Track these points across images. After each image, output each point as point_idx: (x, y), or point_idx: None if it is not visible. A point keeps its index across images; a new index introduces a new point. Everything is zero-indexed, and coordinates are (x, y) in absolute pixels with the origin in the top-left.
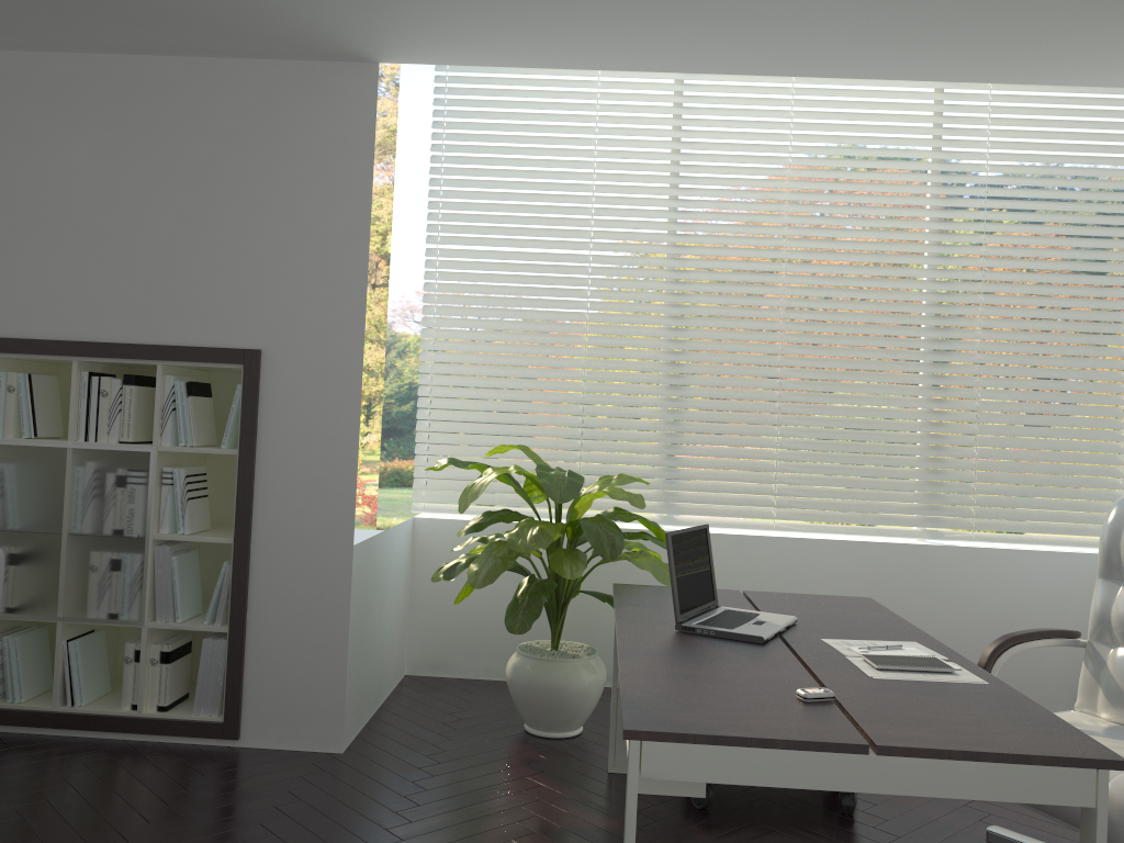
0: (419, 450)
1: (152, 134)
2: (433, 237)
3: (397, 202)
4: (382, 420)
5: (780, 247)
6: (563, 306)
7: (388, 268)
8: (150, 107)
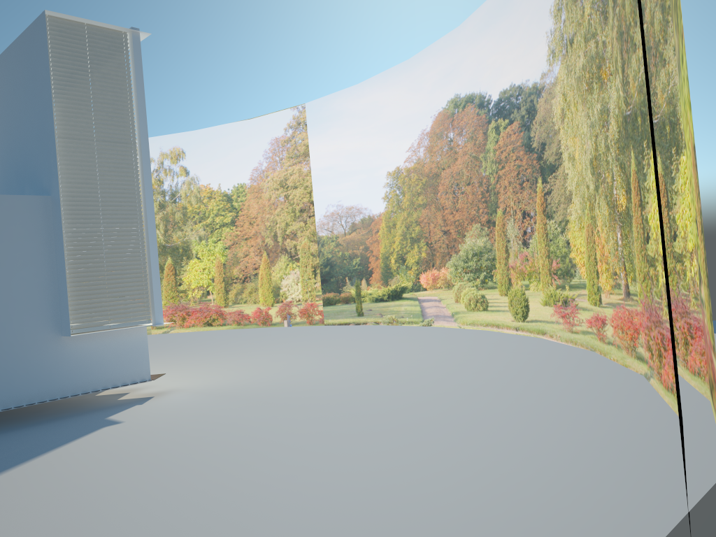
0: None
1: None
2: None
3: (312, 177)
4: (320, 276)
5: (440, 161)
6: None
7: (313, 207)
8: None
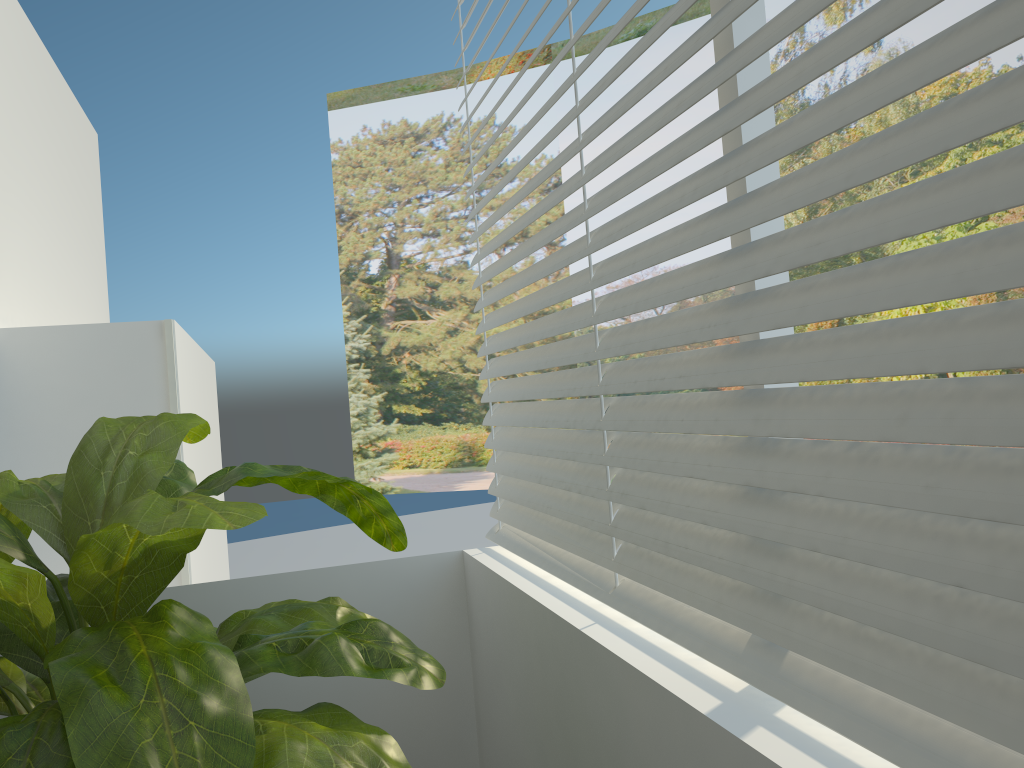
0: (486, 418)
1: (10, 73)
2: (461, 2)
3: None
4: None
5: None
6: (542, 9)
7: None
8: (9, 41)
